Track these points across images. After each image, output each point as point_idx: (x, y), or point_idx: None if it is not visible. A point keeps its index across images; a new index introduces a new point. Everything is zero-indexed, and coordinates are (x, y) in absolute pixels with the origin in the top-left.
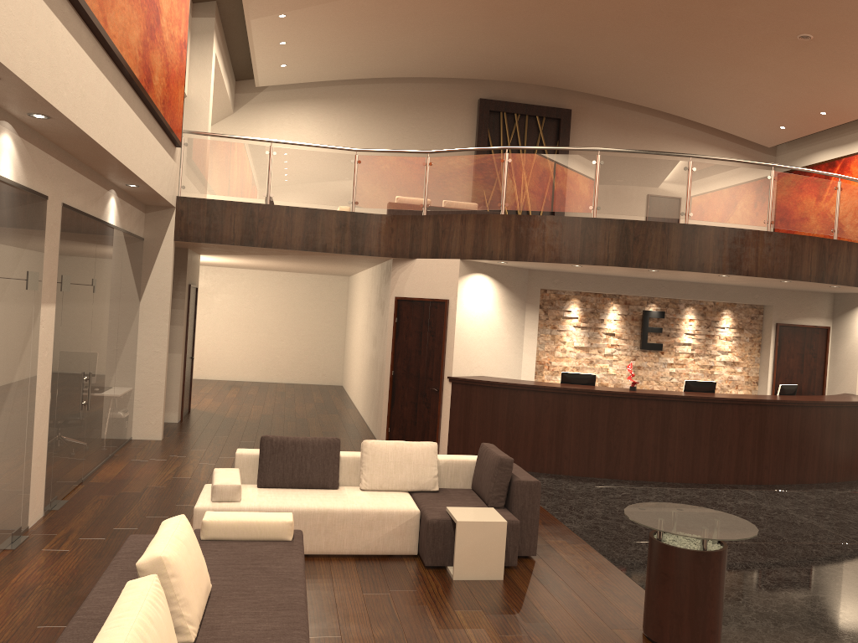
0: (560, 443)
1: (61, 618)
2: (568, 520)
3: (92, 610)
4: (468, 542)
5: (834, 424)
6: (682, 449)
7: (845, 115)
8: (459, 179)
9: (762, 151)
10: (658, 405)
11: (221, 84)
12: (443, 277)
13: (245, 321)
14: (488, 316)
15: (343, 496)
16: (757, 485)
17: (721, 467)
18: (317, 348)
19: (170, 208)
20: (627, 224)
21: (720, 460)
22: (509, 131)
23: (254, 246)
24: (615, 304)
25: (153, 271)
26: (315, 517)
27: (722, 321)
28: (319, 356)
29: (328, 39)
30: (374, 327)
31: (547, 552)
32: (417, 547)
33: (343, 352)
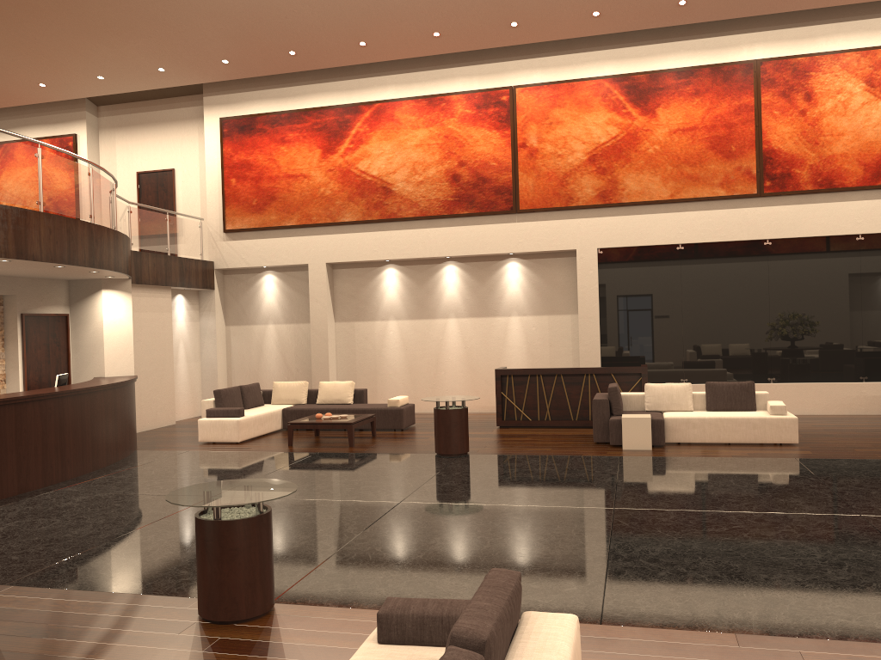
0: None
1: None
2: None
3: None
4: None
5: (113, 405)
6: None
7: (11, 99)
8: None
9: None
10: None
11: None
12: None
13: None
14: None
15: None
16: (64, 481)
17: (30, 472)
18: None
19: None
20: None
21: (28, 465)
22: None
23: None
24: None
25: None
26: None
27: None
28: None
29: None
30: None
31: None
32: None
33: None
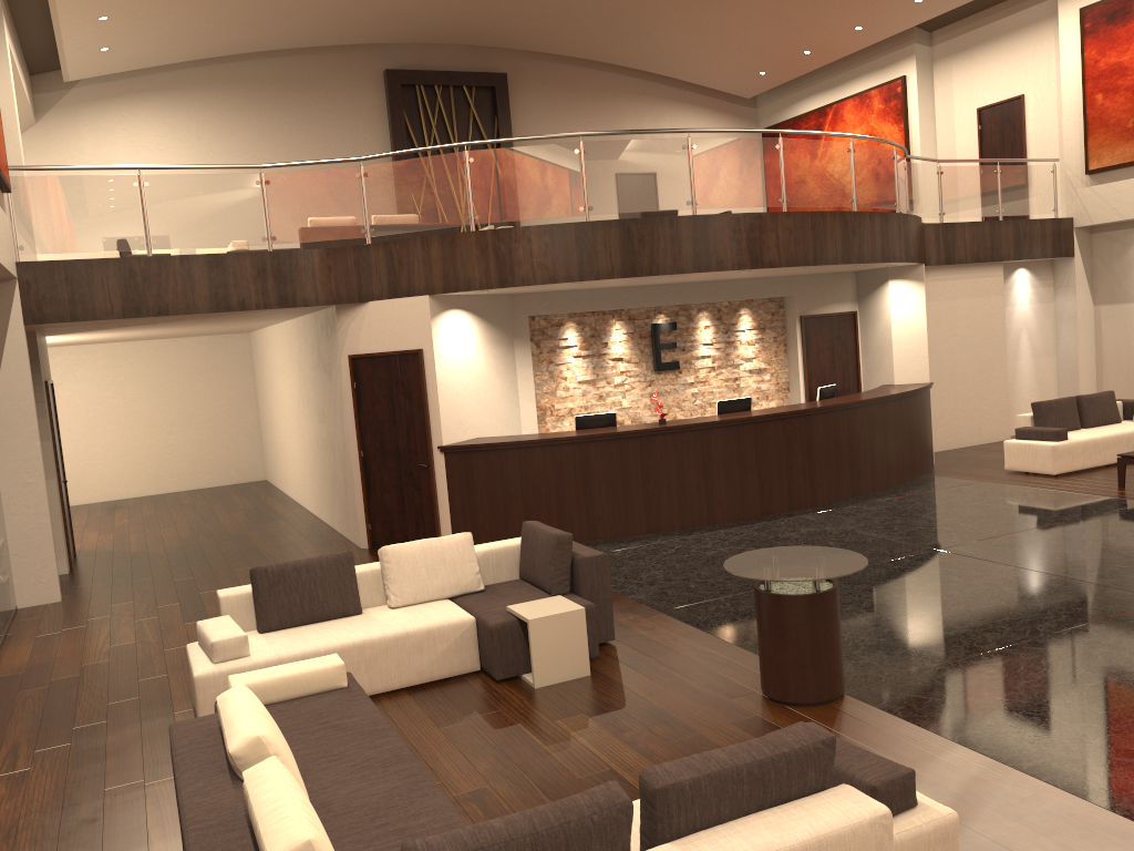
0: (590, 502)
1: (79, 850)
2: (630, 591)
3: (203, 817)
4: (546, 642)
5: (881, 422)
6: (728, 482)
7: (832, 53)
8: (409, 191)
9: (740, 104)
10: (695, 437)
11: (18, 84)
12: (410, 321)
13: (113, 417)
14: (473, 361)
15: (374, 620)
16: (813, 507)
17: (773, 495)
18: (223, 436)
19: (10, 281)
20: (629, 225)
21: (770, 486)
22: (431, 109)
23: (143, 317)
24: (618, 321)
25: (2, 373)
26: (351, 654)
27: (741, 322)
28: (227, 446)
29: (169, 8)
30: (316, 398)
31: (624, 632)
32: (479, 660)
33: (259, 435)
